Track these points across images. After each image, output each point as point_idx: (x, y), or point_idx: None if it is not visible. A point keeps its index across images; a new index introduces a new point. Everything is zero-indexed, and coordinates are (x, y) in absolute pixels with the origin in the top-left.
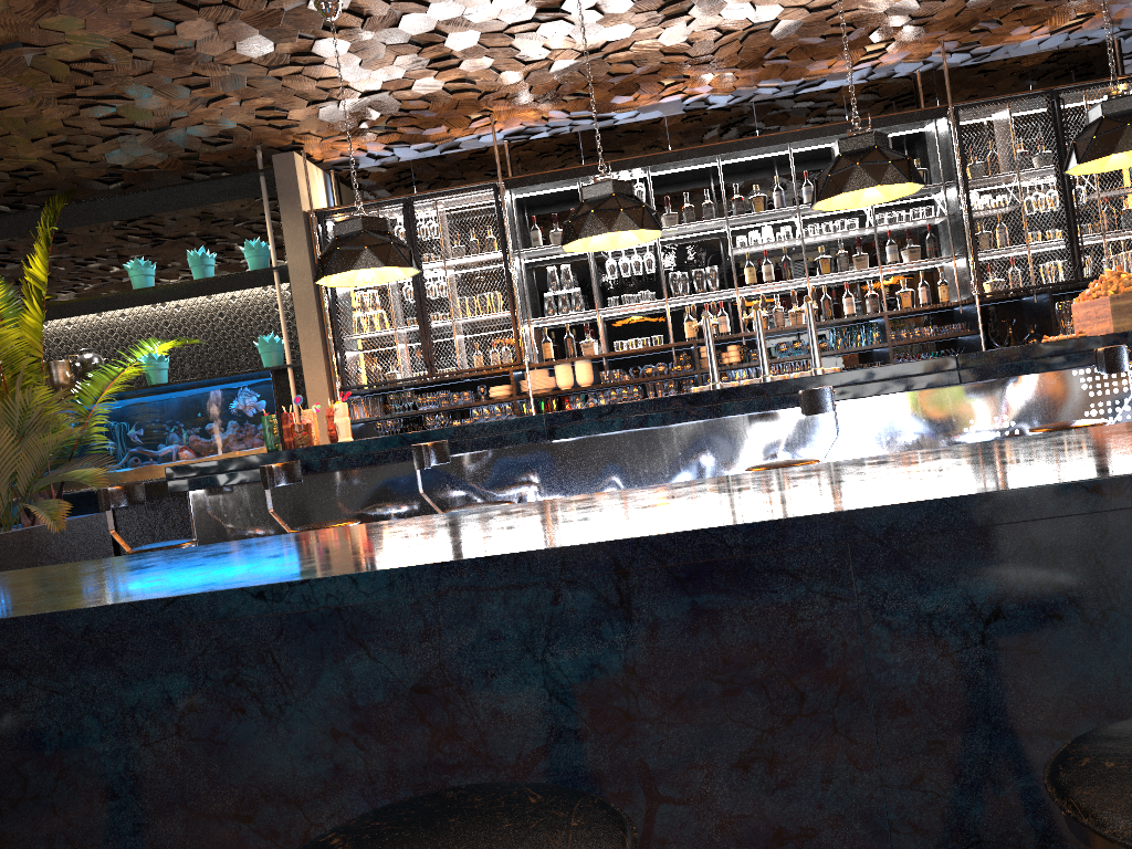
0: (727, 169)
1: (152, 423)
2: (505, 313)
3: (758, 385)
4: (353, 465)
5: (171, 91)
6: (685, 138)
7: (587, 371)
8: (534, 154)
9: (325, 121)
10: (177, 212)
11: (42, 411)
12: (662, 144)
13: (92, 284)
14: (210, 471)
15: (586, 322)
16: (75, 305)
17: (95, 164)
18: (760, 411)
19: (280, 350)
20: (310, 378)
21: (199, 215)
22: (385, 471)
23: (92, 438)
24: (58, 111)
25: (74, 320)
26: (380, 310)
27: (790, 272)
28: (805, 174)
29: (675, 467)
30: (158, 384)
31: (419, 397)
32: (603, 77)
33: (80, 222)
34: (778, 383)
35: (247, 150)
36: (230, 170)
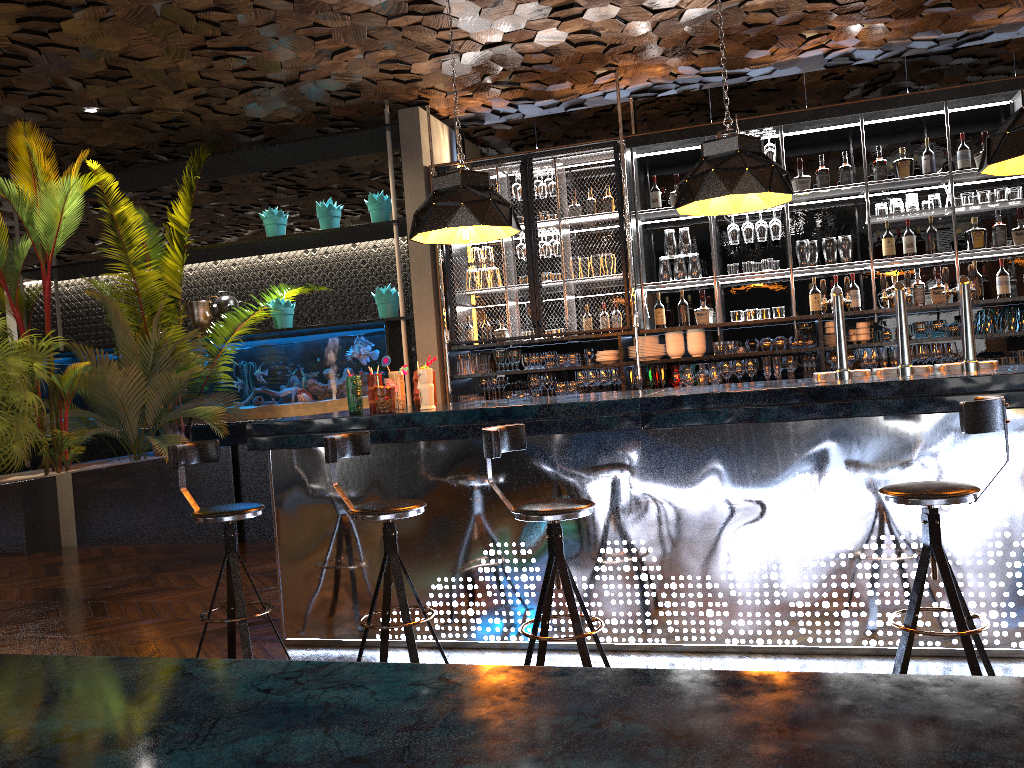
0: (870, 130)
1: (274, 366)
2: (618, 276)
3: (900, 382)
4: (430, 438)
5: (296, 42)
6: (825, 96)
7: (699, 341)
8: (660, 112)
9: (448, 75)
10: (316, 165)
11: (175, 349)
12: (798, 102)
13: (250, 230)
14: (288, 431)
15: (702, 288)
16: (215, 250)
17: (235, 116)
18: (899, 414)
19: (395, 302)
20: (420, 331)
21: (337, 168)
22: (464, 445)
23: (219, 376)
24: (193, 62)
25: (239, 261)
26: (493, 267)
27: (936, 245)
28: (961, 136)
29: (790, 469)
30: (282, 328)
31: (525, 356)
32: (737, 29)
33: (226, 172)
34: (926, 381)
35: (375, 105)
36: (361, 125)
